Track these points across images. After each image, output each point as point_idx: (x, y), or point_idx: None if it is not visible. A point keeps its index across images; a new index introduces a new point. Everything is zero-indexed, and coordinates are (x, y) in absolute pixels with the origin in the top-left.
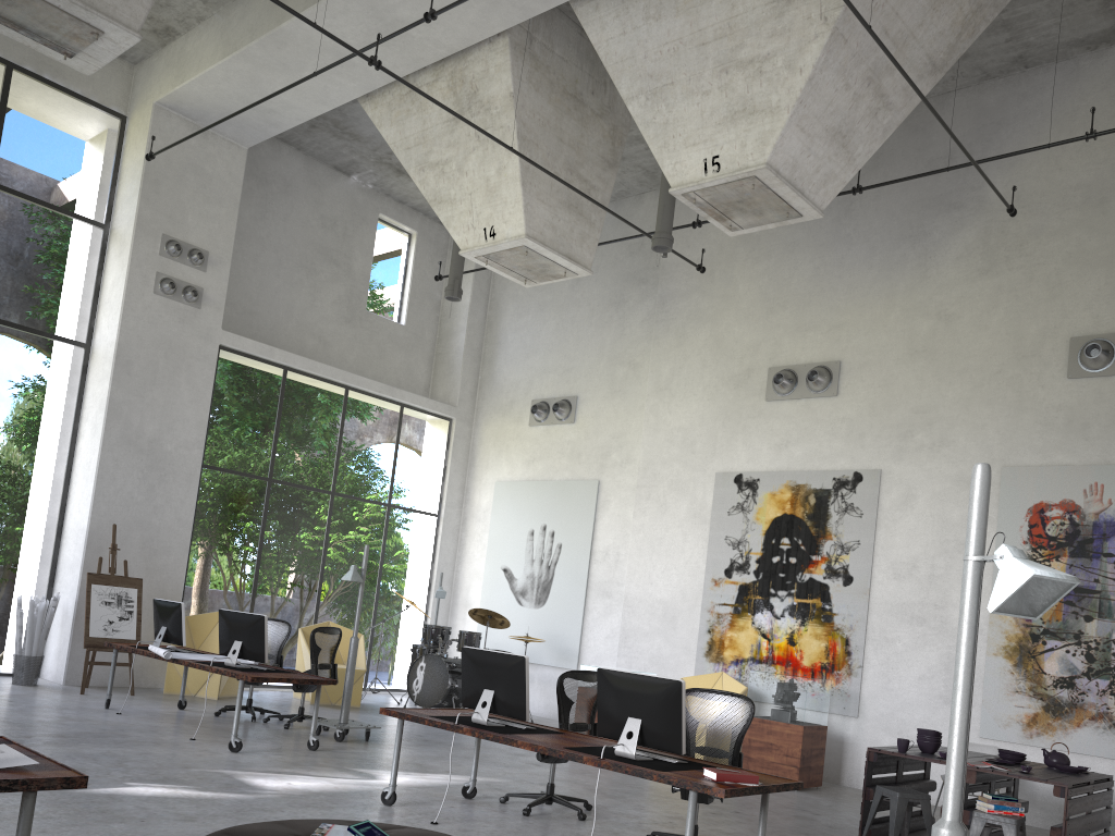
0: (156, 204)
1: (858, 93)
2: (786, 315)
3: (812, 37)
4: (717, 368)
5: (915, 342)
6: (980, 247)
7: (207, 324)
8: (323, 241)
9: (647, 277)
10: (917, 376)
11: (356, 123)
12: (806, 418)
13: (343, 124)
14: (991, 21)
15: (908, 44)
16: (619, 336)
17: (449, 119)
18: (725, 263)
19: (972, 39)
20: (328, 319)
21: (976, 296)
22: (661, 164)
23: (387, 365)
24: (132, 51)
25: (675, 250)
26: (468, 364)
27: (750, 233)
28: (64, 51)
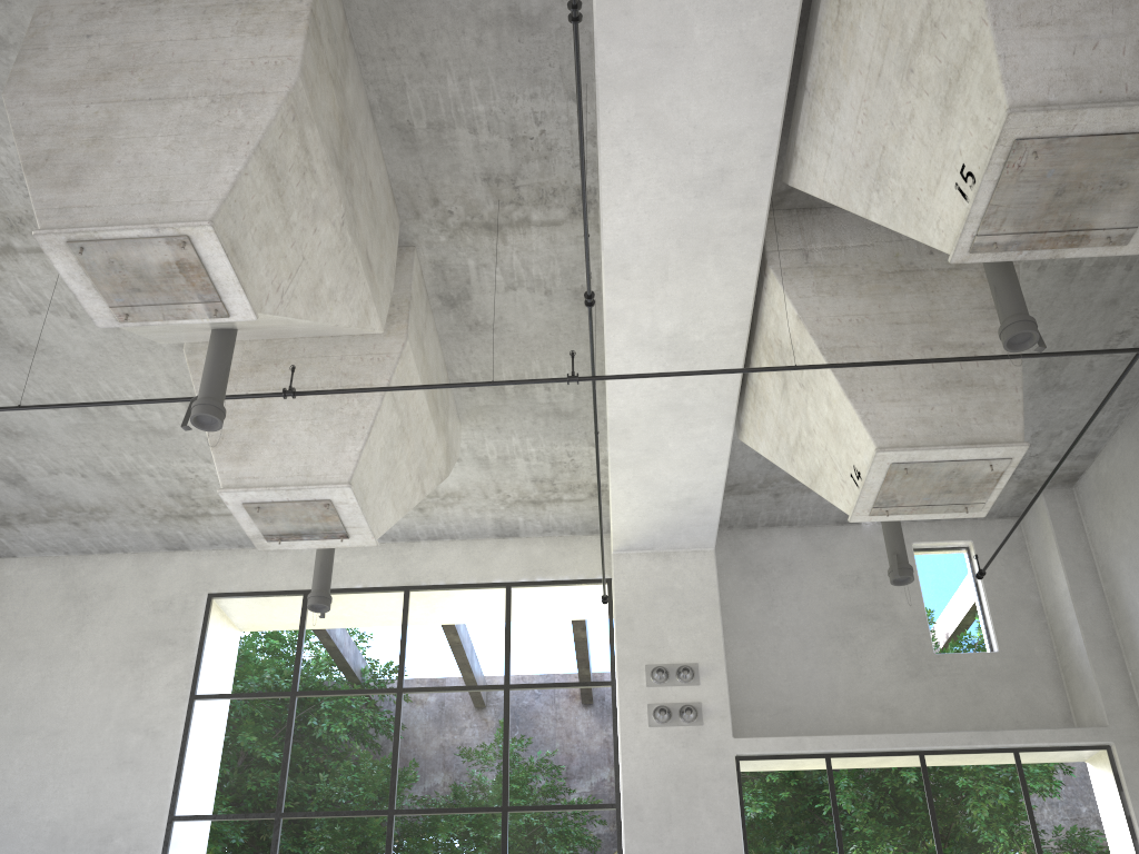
0: (632, 639)
1: None
2: None
3: None
4: None
5: None
6: None
7: (714, 738)
8: (850, 600)
9: None
10: None
11: None
12: None
13: None
14: None
15: None
16: None
17: (781, 391)
18: None
19: None
20: (885, 682)
21: None
22: (927, 241)
23: (990, 708)
24: (596, 522)
25: None
26: (1101, 662)
27: None
28: (338, 535)
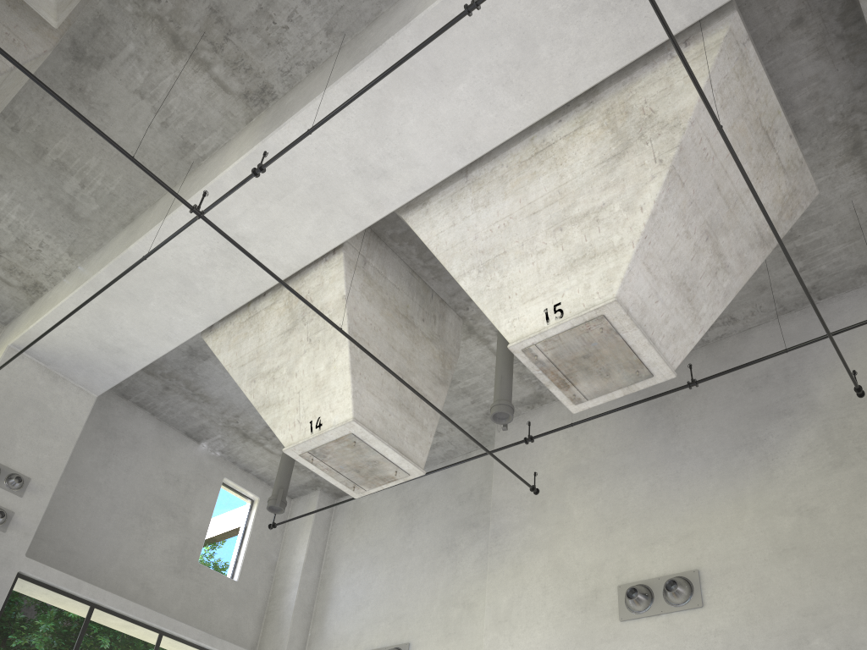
0: None
1: (698, 244)
2: (628, 531)
3: (649, 178)
4: (559, 593)
5: (780, 540)
6: (825, 443)
7: (9, 549)
8: (164, 493)
9: (477, 520)
10: (793, 574)
11: (206, 383)
12: (671, 635)
13: (194, 384)
14: (805, 208)
15: (738, 207)
16: (451, 578)
17: (283, 331)
18: (556, 493)
19: (792, 222)
20: (155, 566)
21: (836, 487)
22: (498, 324)
23: (213, 618)
24: (3, 310)
25: (505, 488)
26: (298, 619)
27: (578, 464)
28: None
